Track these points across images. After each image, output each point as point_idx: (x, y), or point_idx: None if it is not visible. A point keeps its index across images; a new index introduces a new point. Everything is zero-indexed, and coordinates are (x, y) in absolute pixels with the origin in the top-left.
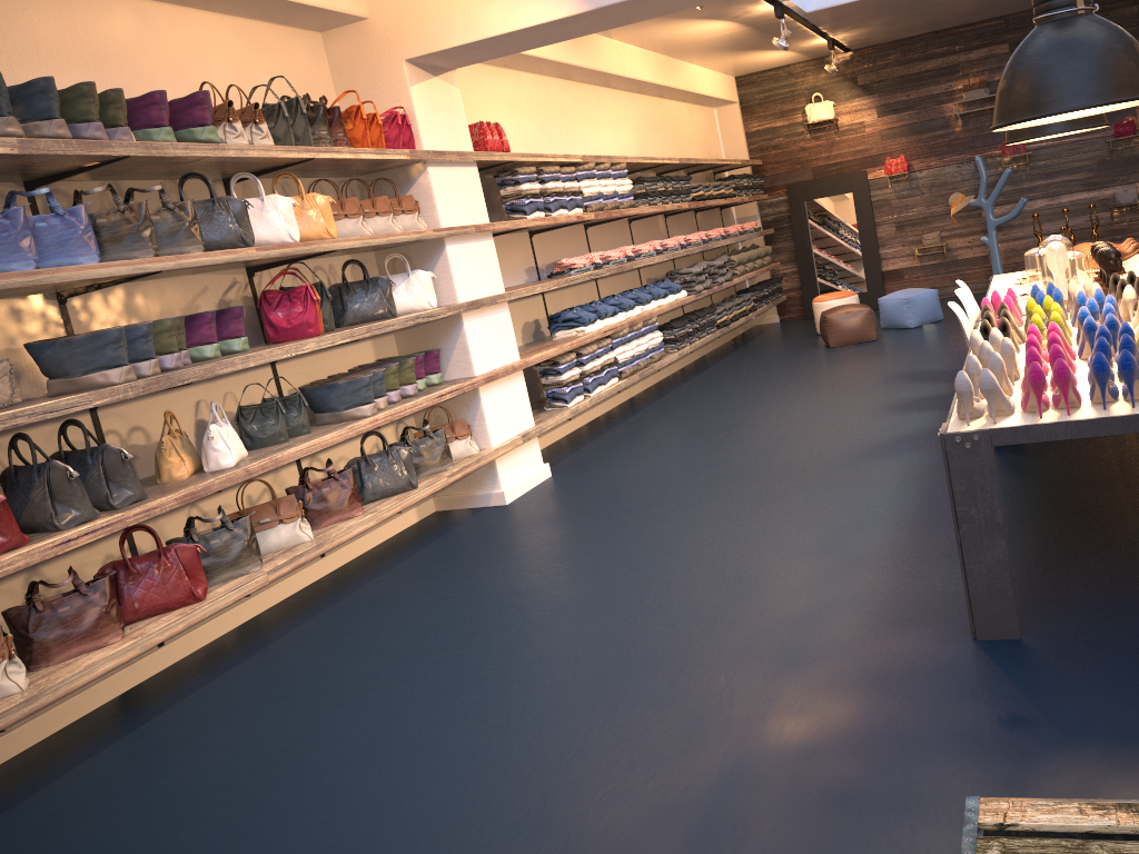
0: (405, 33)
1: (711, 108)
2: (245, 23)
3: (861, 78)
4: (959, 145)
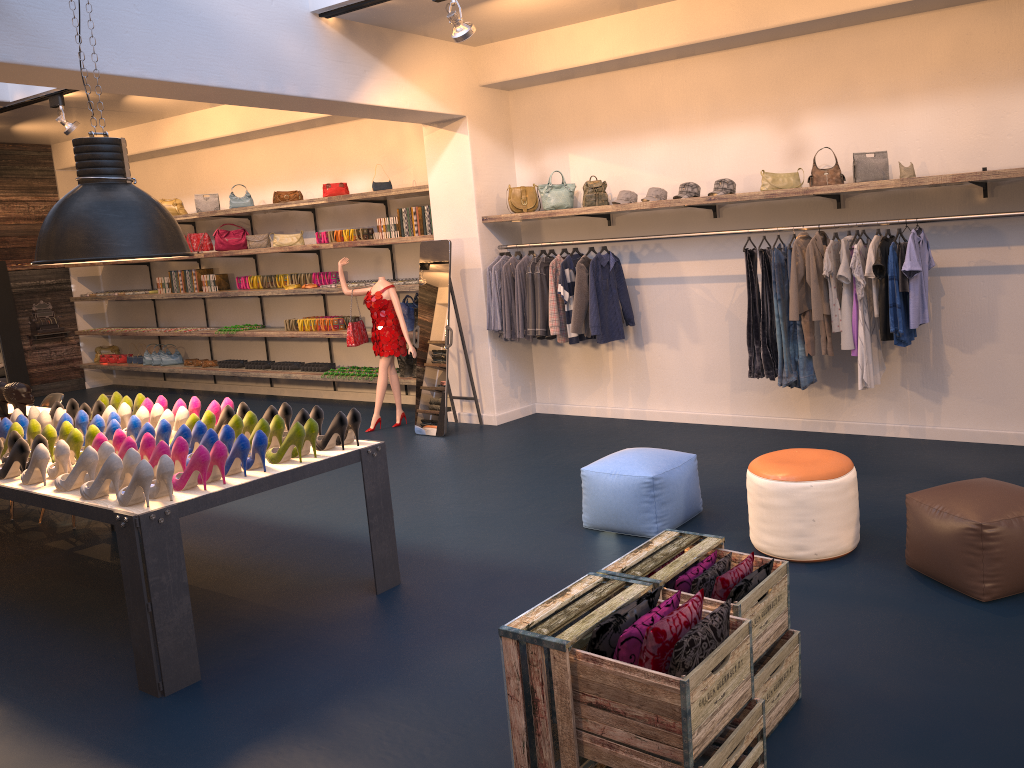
0: None
1: None
2: None
3: None
4: None
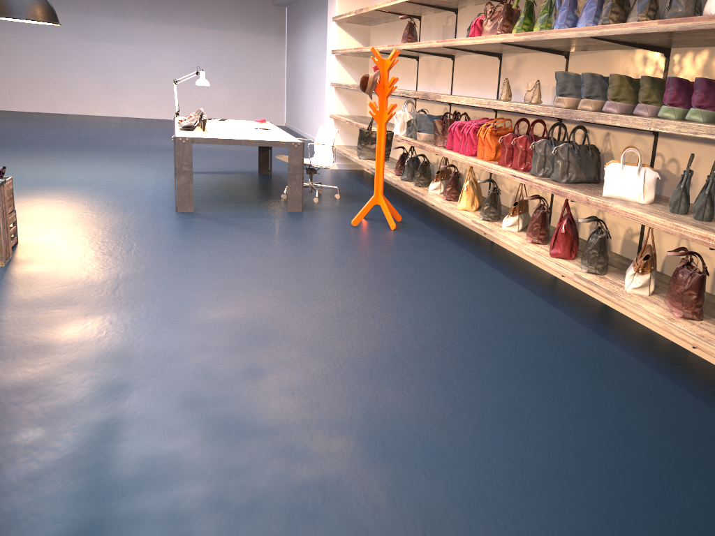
0: None
1: None
2: None
3: None
4: None
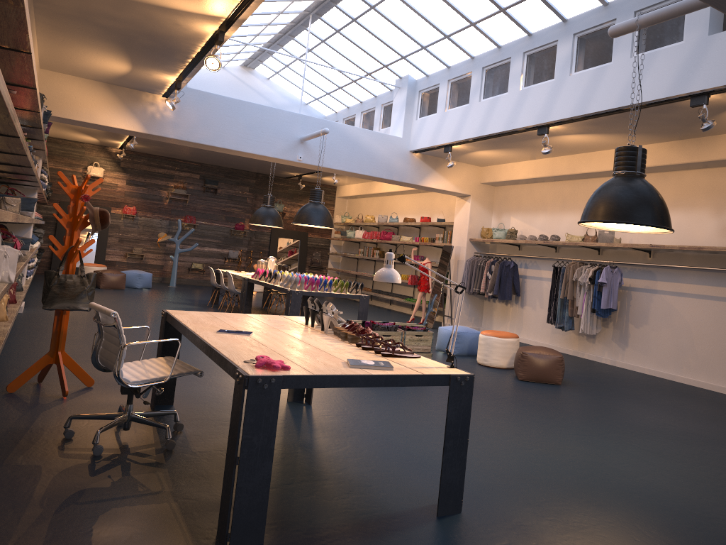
0: (53, 105)
1: None
2: None
3: (123, 163)
4: (164, 210)
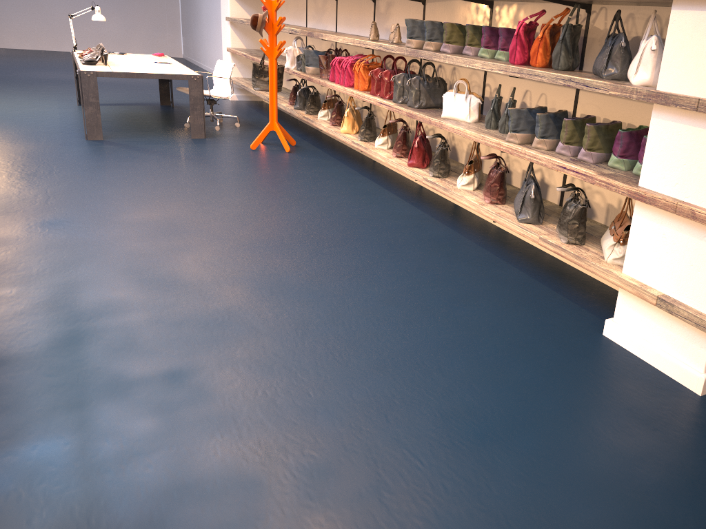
0: None
1: None
2: None
3: None
4: None
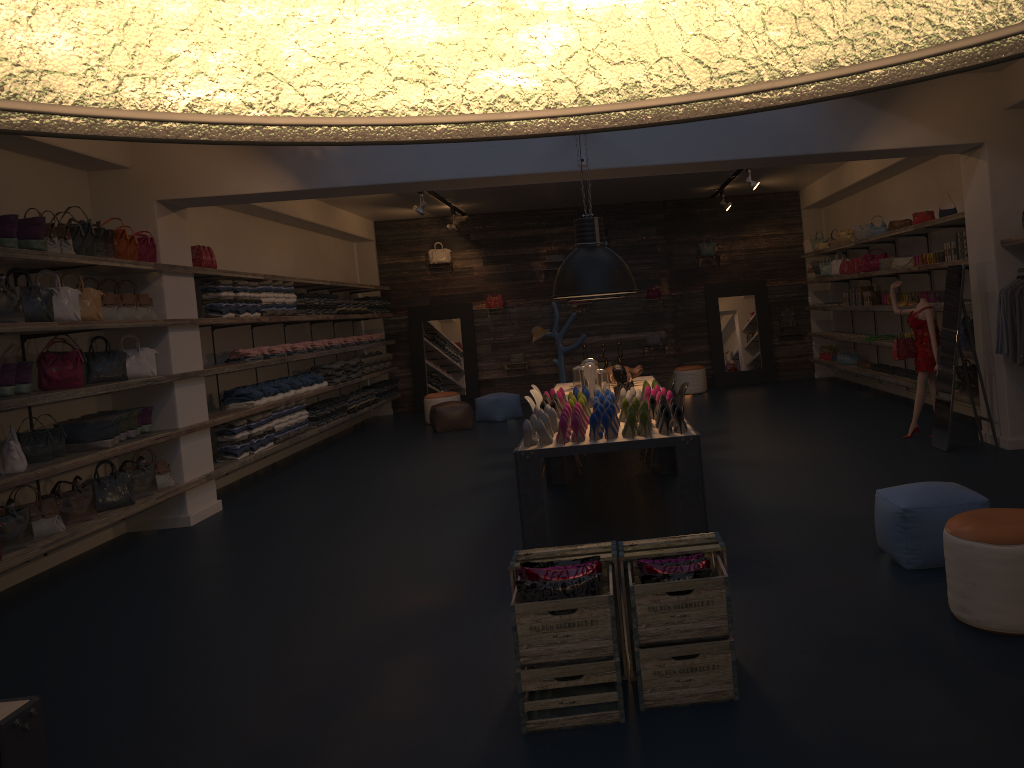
0: (160, 183)
1: (352, 242)
2: (40, 163)
3: (473, 235)
4: (541, 291)
